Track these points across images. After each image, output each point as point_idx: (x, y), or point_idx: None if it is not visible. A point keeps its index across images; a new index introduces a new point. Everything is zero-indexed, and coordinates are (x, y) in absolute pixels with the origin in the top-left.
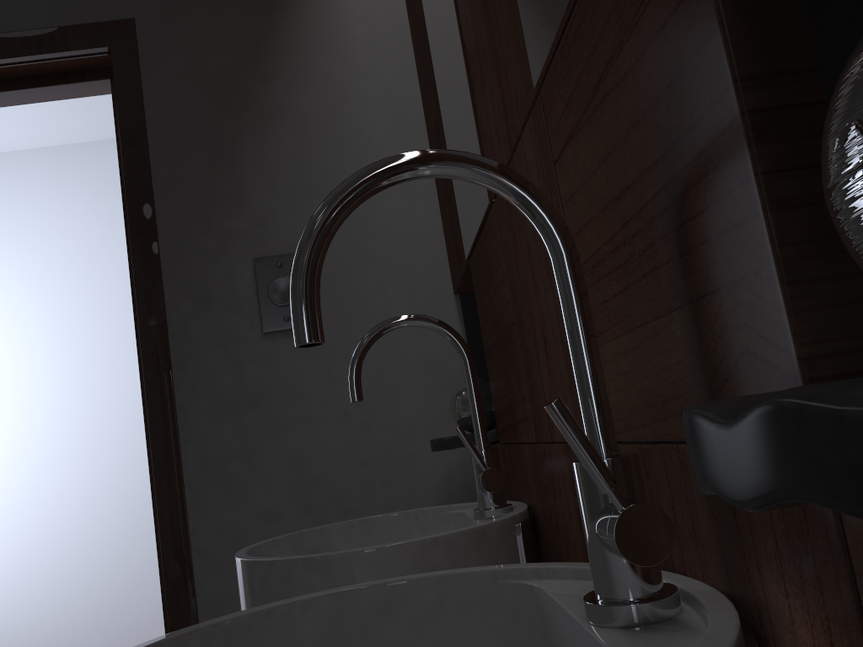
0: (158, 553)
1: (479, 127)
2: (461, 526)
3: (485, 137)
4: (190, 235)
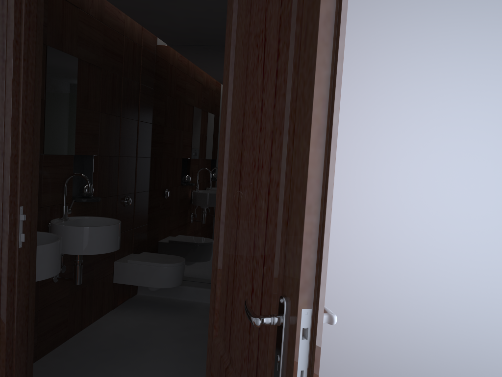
0: (28, 288)
1: None
2: None
3: None
4: None
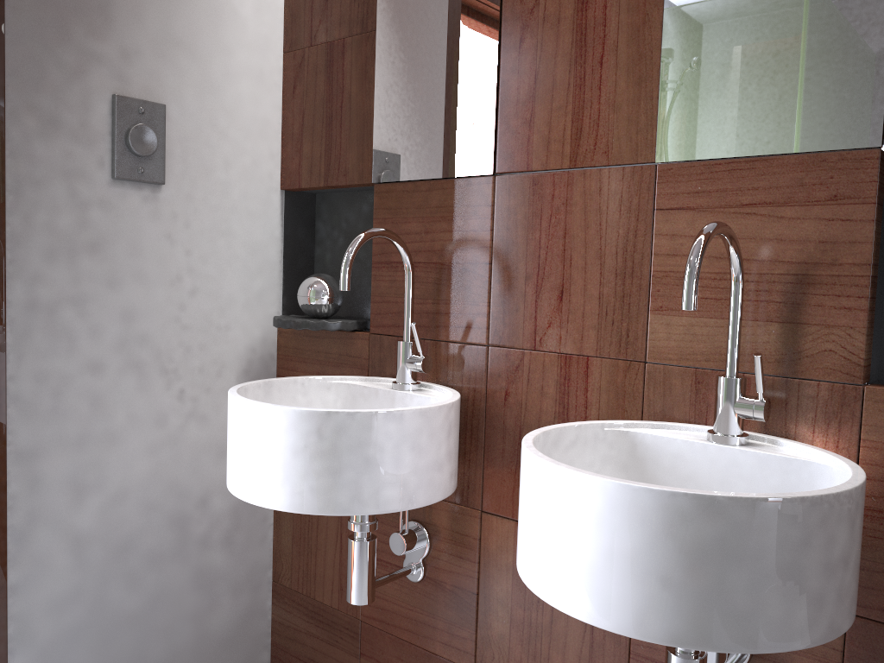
0: None
1: (496, 117)
2: (342, 394)
3: (511, 131)
4: (45, 40)
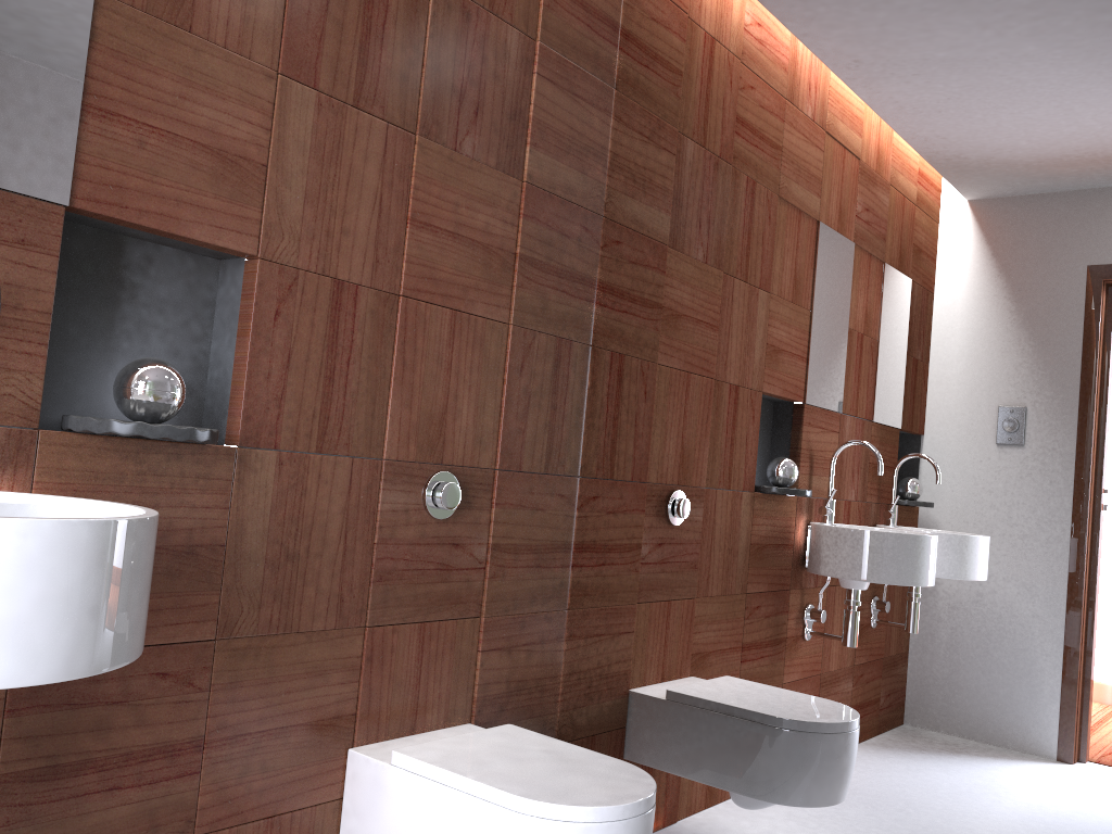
0: None
1: None
2: None
3: None
4: None
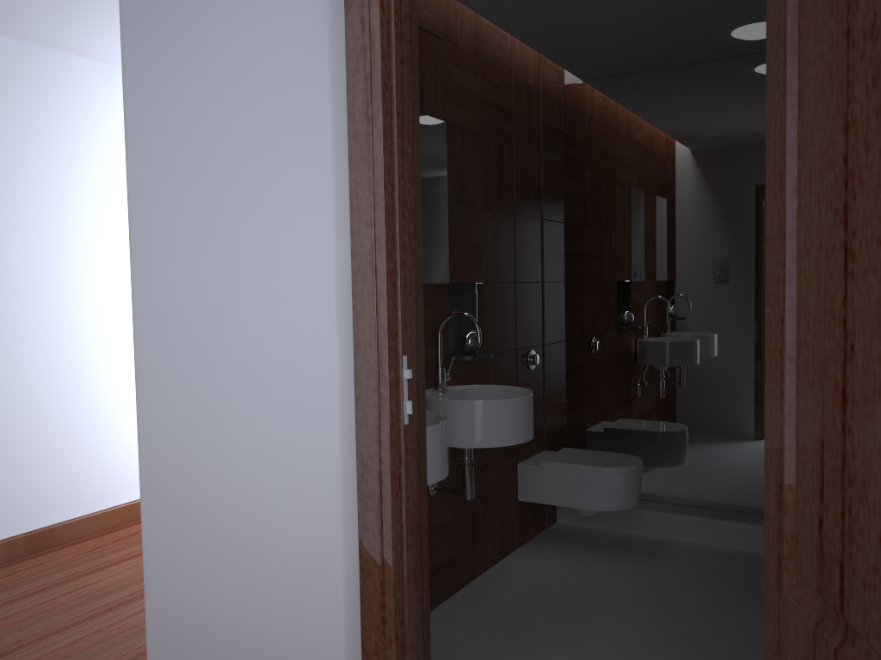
0: (420, 493)
1: None
2: None
3: None
4: None
